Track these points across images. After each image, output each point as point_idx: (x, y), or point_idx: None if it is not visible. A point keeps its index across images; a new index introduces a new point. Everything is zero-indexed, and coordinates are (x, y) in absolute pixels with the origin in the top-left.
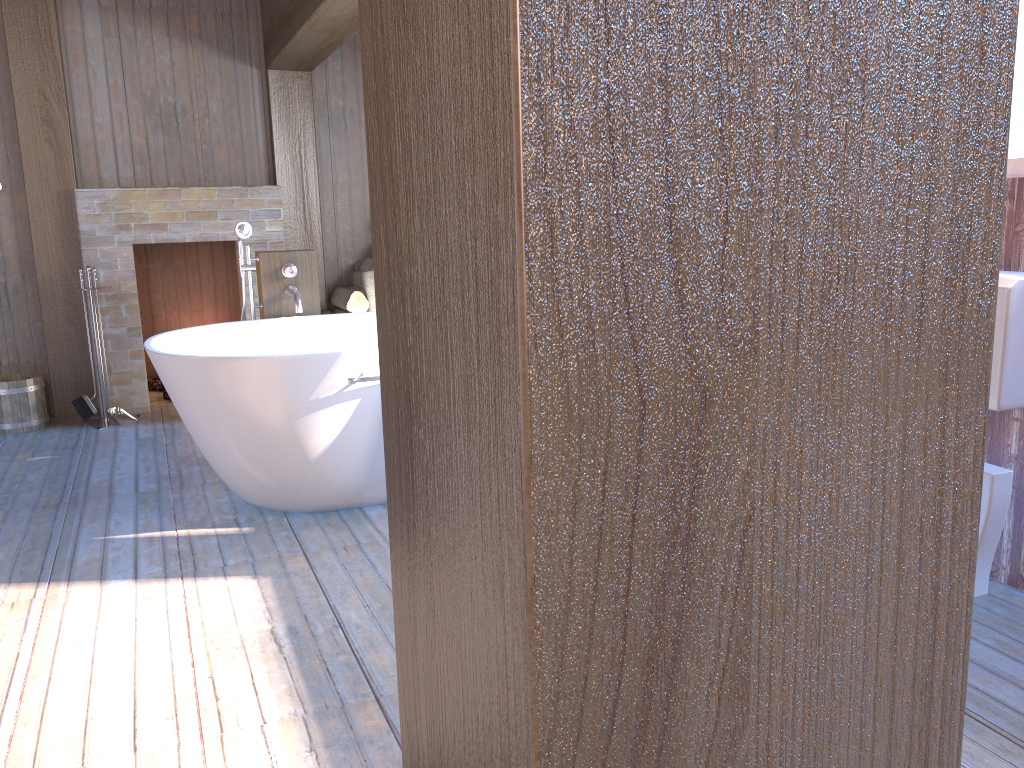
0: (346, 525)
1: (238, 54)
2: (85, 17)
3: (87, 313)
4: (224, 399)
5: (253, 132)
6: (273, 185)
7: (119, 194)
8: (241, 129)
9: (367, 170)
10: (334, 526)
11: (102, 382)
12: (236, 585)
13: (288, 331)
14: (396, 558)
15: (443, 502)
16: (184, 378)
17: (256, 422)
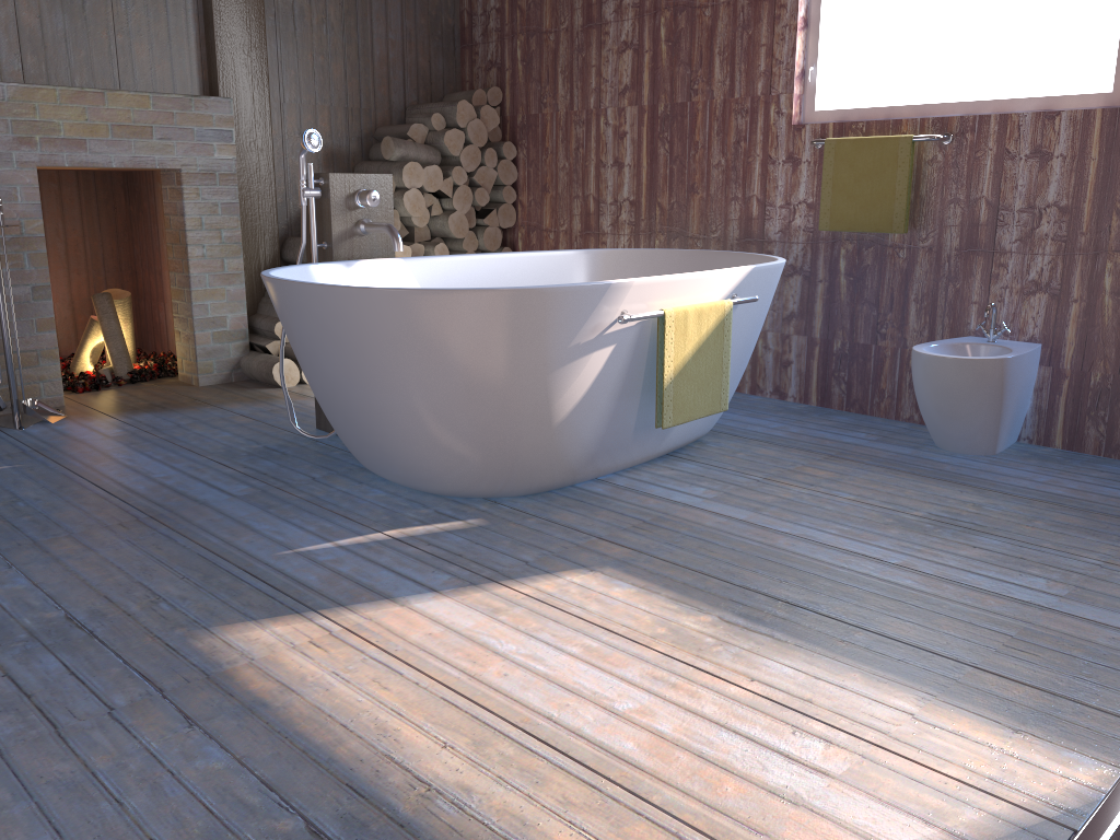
0: (591, 504)
1: None
2: None
3: None
4: (468, 348)
5: (183, 24)
6: (223, 97)
7: (17, 92)
8: (167, 18)
9: (320, 89)
10: (579, 507)
11: (11, 363)
12: (584, 581)
13: (373, 277)
14: None
15: None
16: (409, 321)
17: (505, 377)
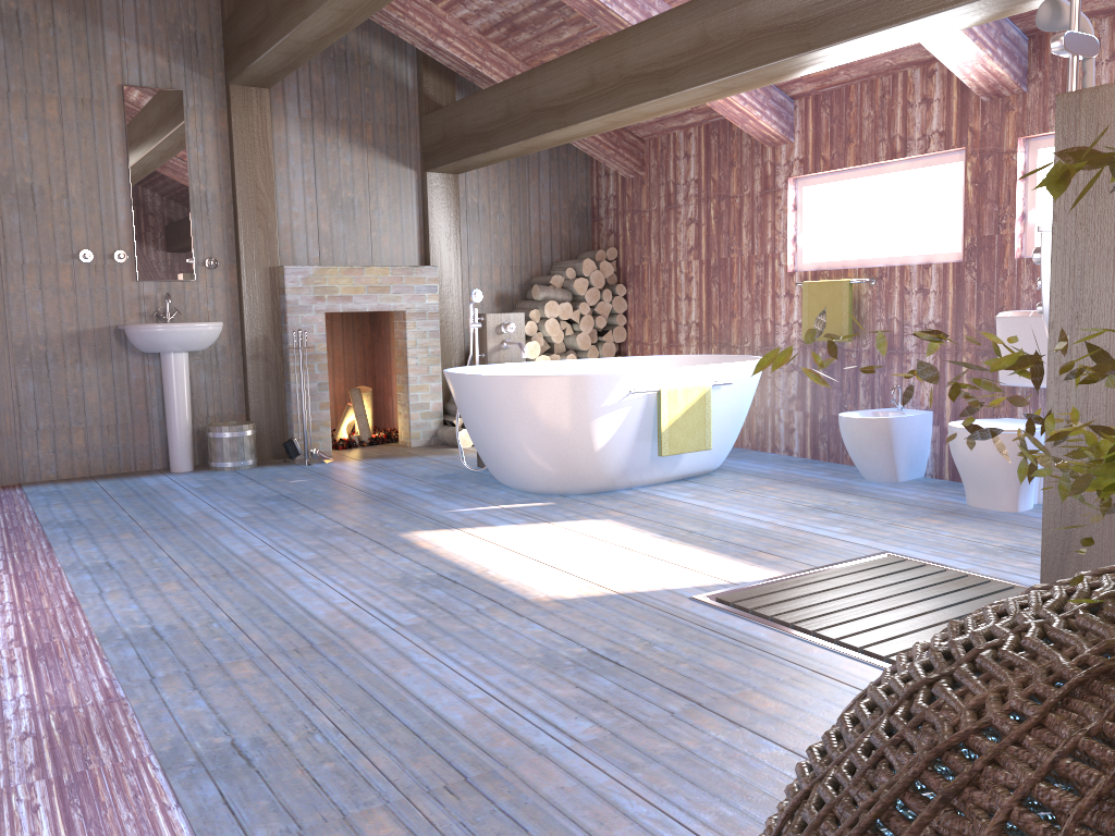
0: (618, 498)
1: (401, 159)
2: (288, 126)
3: (282, 371)
4: (543, 406)
5: (410, 222)
6: (432, 265)
7: (317, 271)
8: (401, 219)
9: (494, 255)
10: (610, 499)
11: (306, 427)
12: (592, 523)
13: (510, 373)
14: (1055, 331)
15: (1102, 300)
16: (513, 392)
17: (564, 423)
